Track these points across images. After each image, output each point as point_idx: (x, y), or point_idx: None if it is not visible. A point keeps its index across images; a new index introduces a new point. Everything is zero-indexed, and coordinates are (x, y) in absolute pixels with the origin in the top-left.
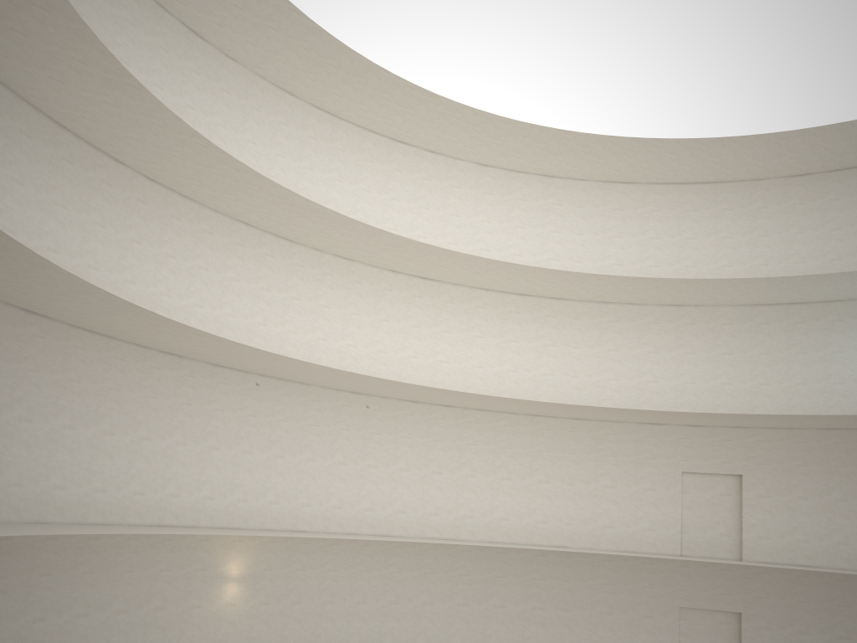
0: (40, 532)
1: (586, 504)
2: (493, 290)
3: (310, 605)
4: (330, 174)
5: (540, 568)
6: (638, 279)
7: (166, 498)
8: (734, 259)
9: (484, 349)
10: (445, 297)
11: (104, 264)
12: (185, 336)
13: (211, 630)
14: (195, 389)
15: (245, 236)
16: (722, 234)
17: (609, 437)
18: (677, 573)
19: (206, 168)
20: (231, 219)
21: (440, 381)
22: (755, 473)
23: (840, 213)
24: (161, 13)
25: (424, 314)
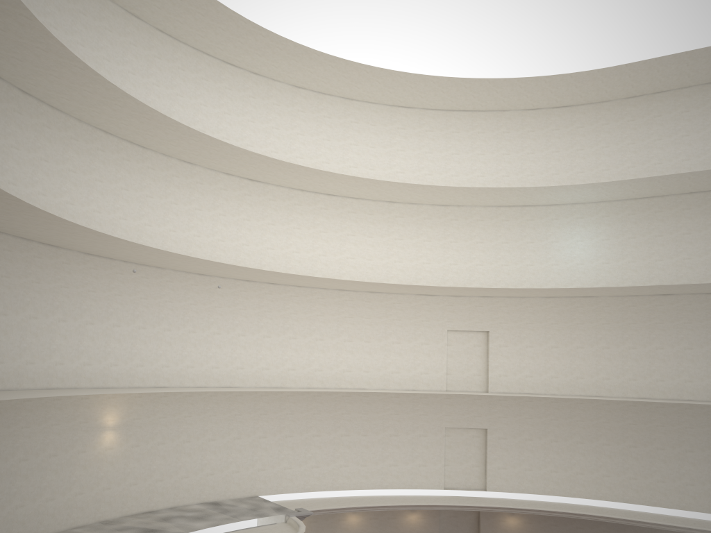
0: None
1: (379, 356)
2: (307, 190)
3: (171, 445)
4: (173, 90)
5: (346, 405)
6: (420, 186)
7: (52, 366)
8: (485, 171)
9: (301, 238)
10: (269, 196)
11: None
12: (70, 232)
13: (94, 470)
14: (71, 274)
15: (105, 143)
16: (477, 152)
17: (395, 305)
18: (444, 404)
19: (78, 86)
20: (93, 128)
21: (267, 264)
22: (497, 330)
23: (559, 139)
24: None
25: (253, 210)
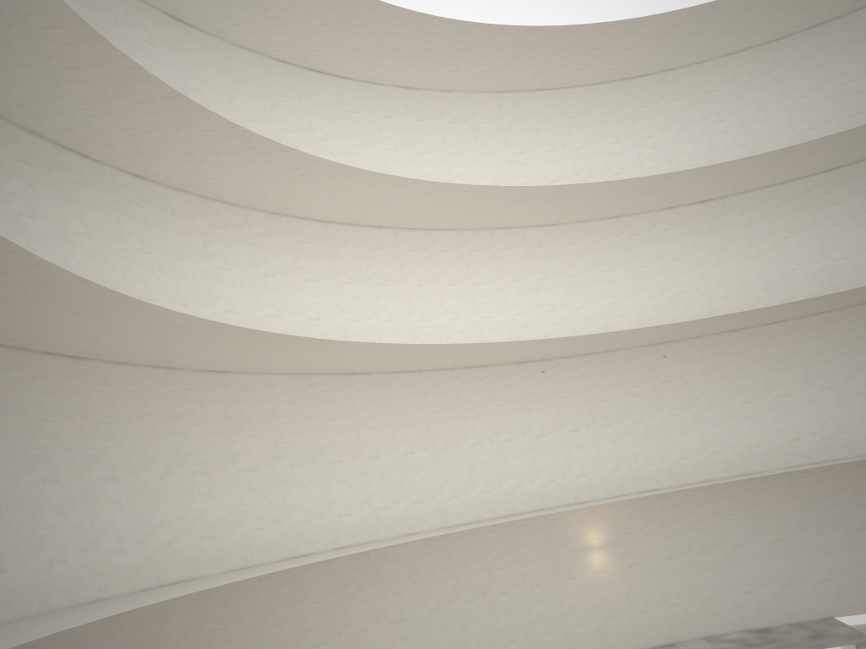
0: (392, 543)
1: None
2: (790, 180)
3: (682, 559)
4: (572, 145)
5: None
6: None
7: (510, 490)
8: None
9: (800, 247)
10: (735, 211)
11: (396, 314)
12: (469, 351)
13: (589, 597)
14: (506, 390)
15: (509, 239)
16: None
17: None
18: None
19: (443, 202)
20: (491, 230)
21: (757, 299)
22: None
23: None
24: (376, 89)
25: (717, 237)
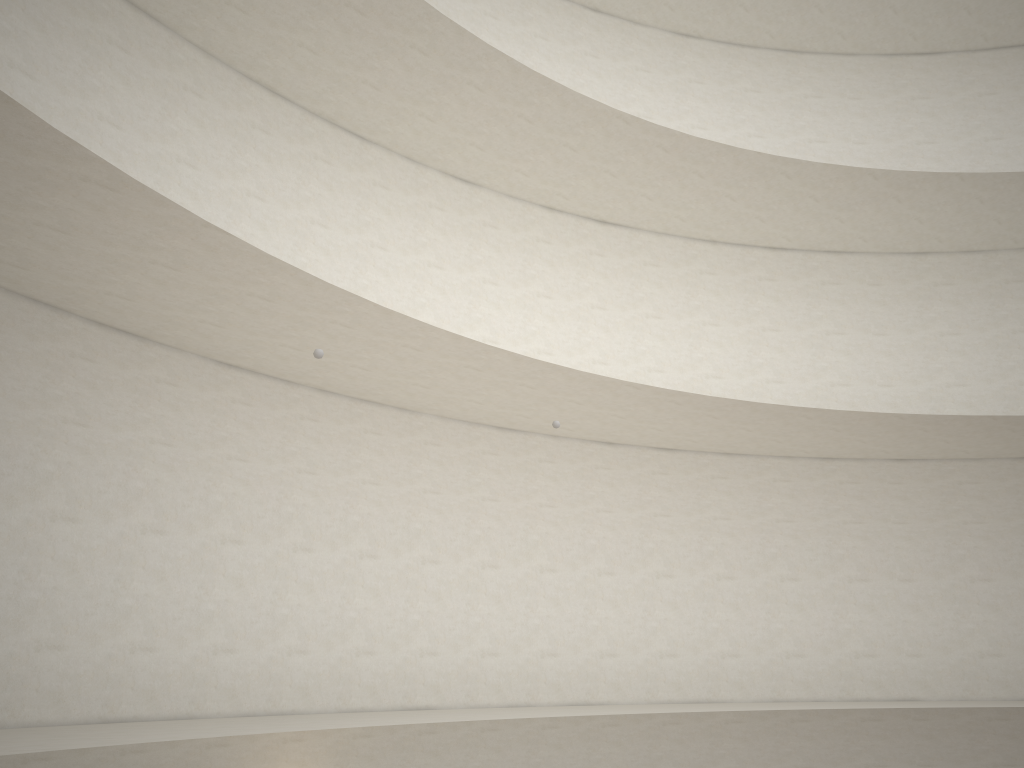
0: None
1: (941, 615)
2: (724, 242)
3: None
4: None
5: (873, 744)
6: (1017, 178)
7: (120, 656)
8: None
9: (722, 346)
10: (644, 256)
11: None
12: (131, 241)
13: None
14: (180, 413)
15: (271, 115)
16: None
17: (965, 489)
18: None
19: None
20: (240, 78)
21: None
22: None
23: None
24: None
25: (611, 286)
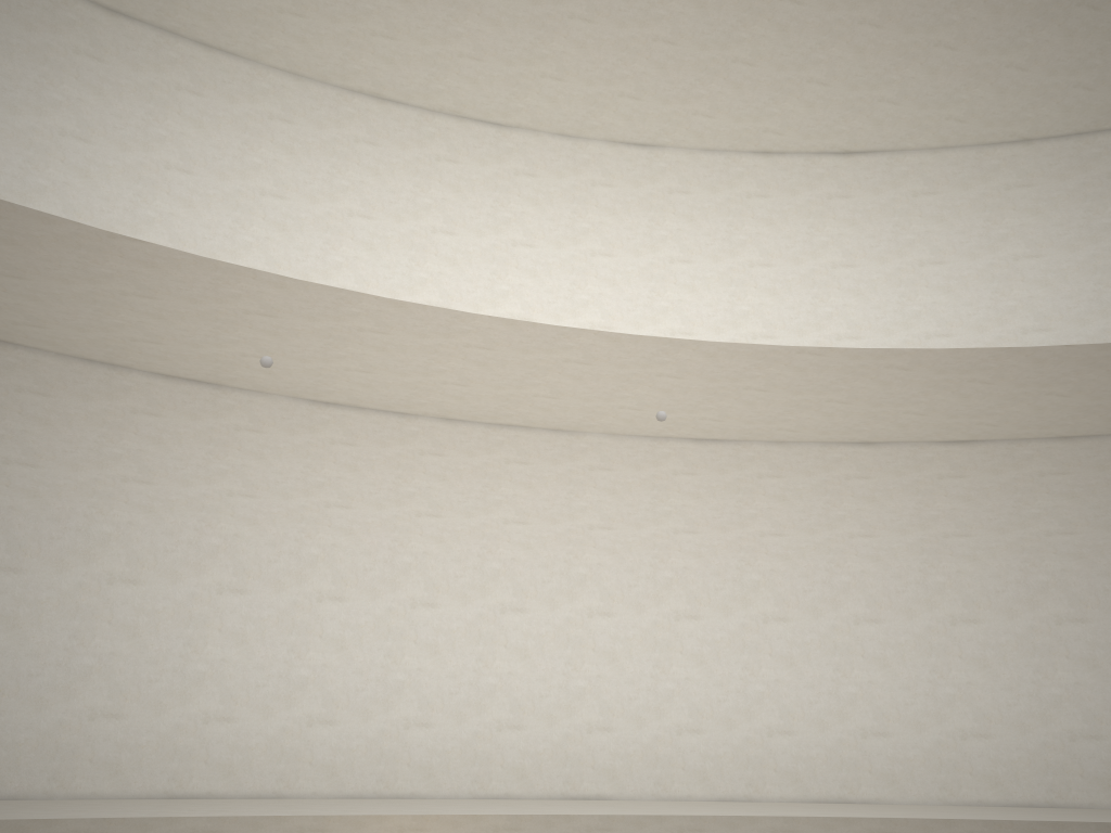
0: None
1: None
2: (1044, 137)
3: None
4: None
5: None
6: None
7: (191, 726)
8: None
9: (1049, 284)
10: (913, 185)
11: None
12: (79, 274)
13: None
14: (265, 461)
15: (380, 124)
16: None
17: None
18: None
19: None
20: (340, 92)
21: None
22: None
23: None
24: None
25: (862, 233)
